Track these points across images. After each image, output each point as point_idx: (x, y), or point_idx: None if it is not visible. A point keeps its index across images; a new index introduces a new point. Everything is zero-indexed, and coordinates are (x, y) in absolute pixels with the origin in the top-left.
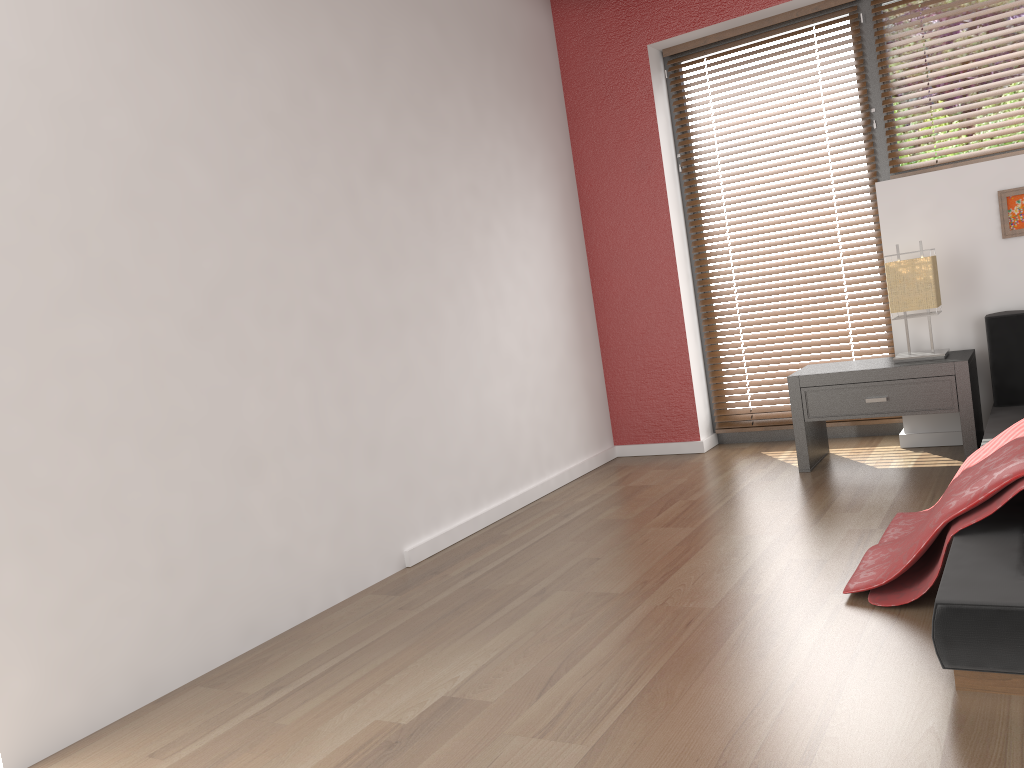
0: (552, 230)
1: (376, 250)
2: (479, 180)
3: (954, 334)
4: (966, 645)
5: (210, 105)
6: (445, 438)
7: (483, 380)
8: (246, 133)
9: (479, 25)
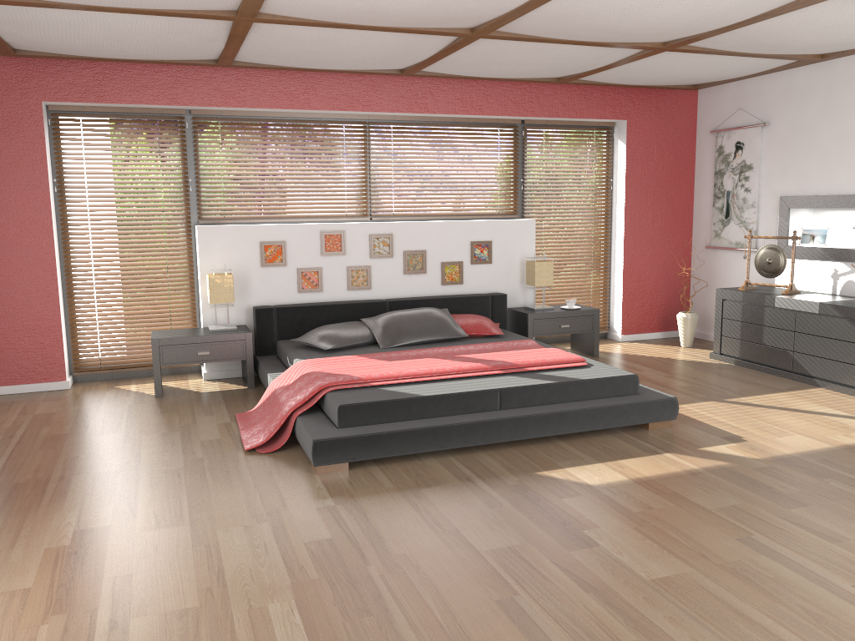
0: None
1: None
2: None
3: (235, 316)
4: (324, 455)
5: None
6: None
7: None
8: None
9: None
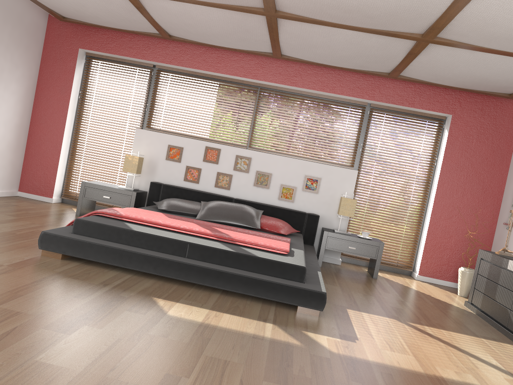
0: (17, 99)
1: None
2: None
3: (144, 185)
4: (45, 243)
5: None
6: None
7: None
8: None
9: (8, 13)
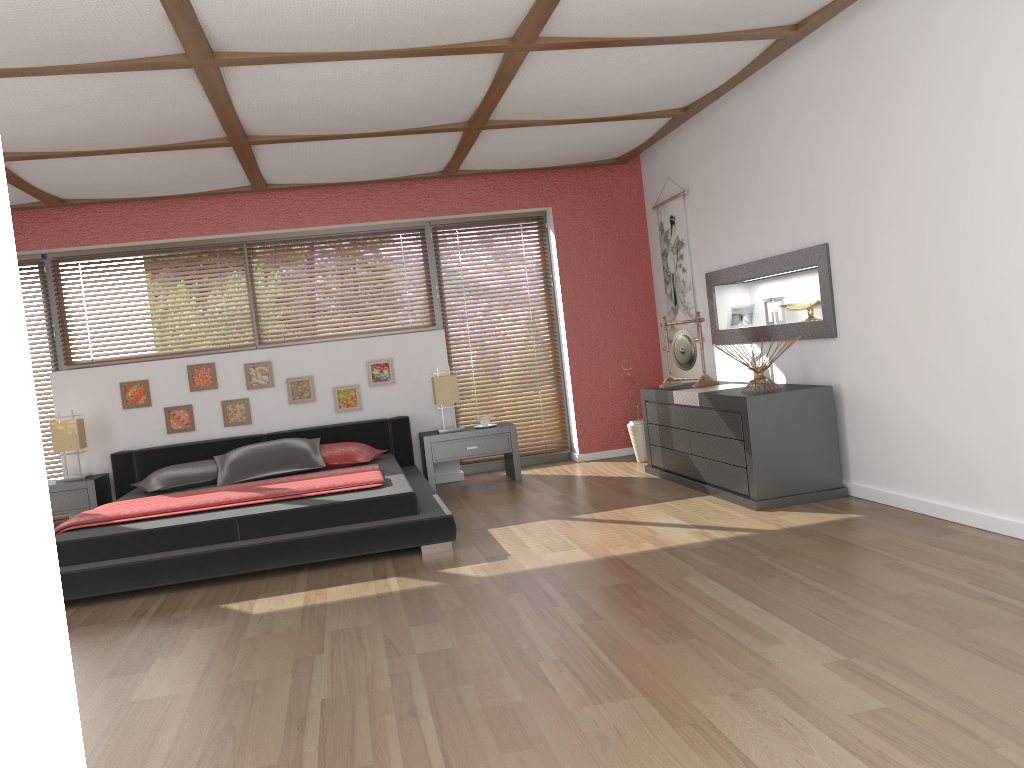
0: None
1: None
2: None
3: (99, 464)
4: None
5: None
6: None
7: None
8: None
9: None
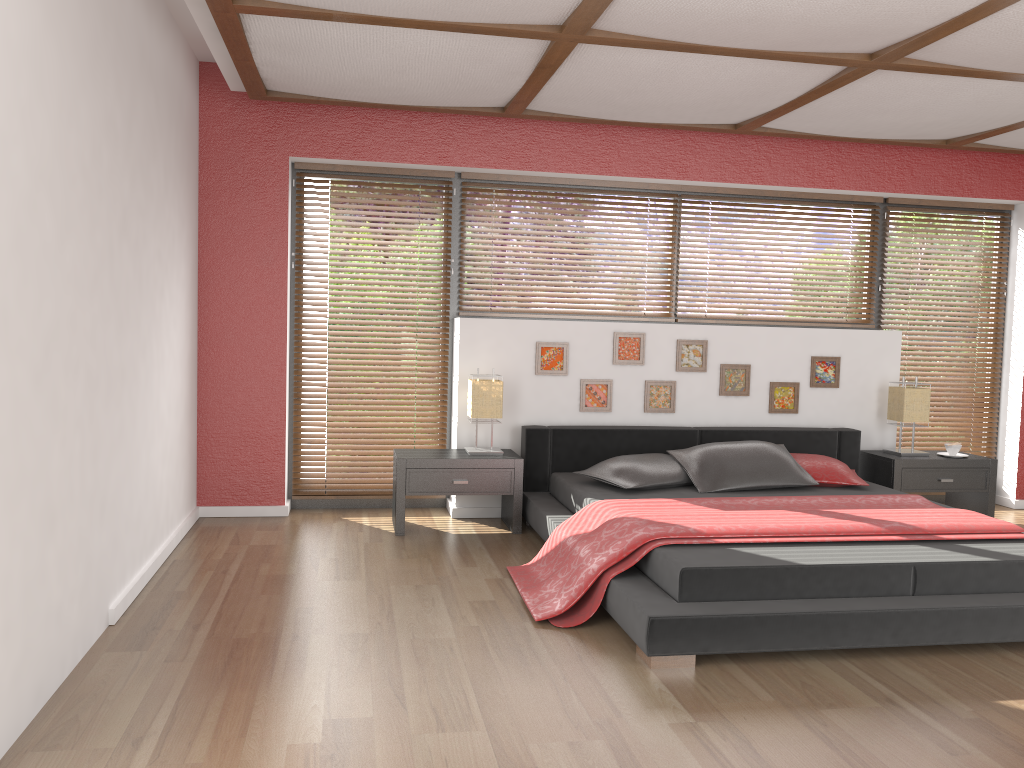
0: (186, 299)
1: (117, 308)
2: (162, 246)
3: (498, 436)
4: (663, 640)
5: (59, 151)
6: (133, 496)
7: (151, 440)
8: (72, 182)
9: (171, 100)
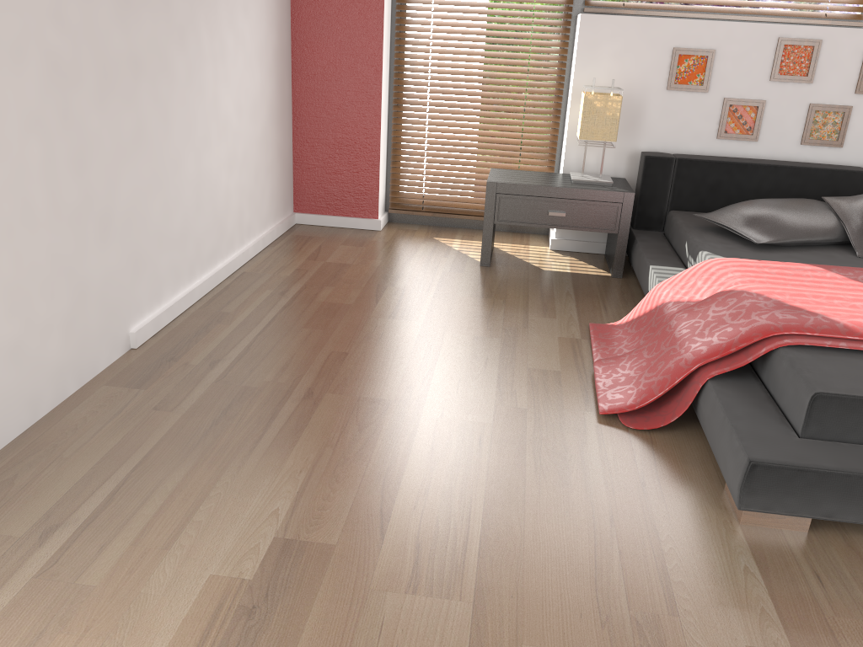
0: None
1: None
2: None
3: (611, 163)
4: (765, 495)
5: None
6: (170, 208)
7: (204, 145)
8: None
9: None
